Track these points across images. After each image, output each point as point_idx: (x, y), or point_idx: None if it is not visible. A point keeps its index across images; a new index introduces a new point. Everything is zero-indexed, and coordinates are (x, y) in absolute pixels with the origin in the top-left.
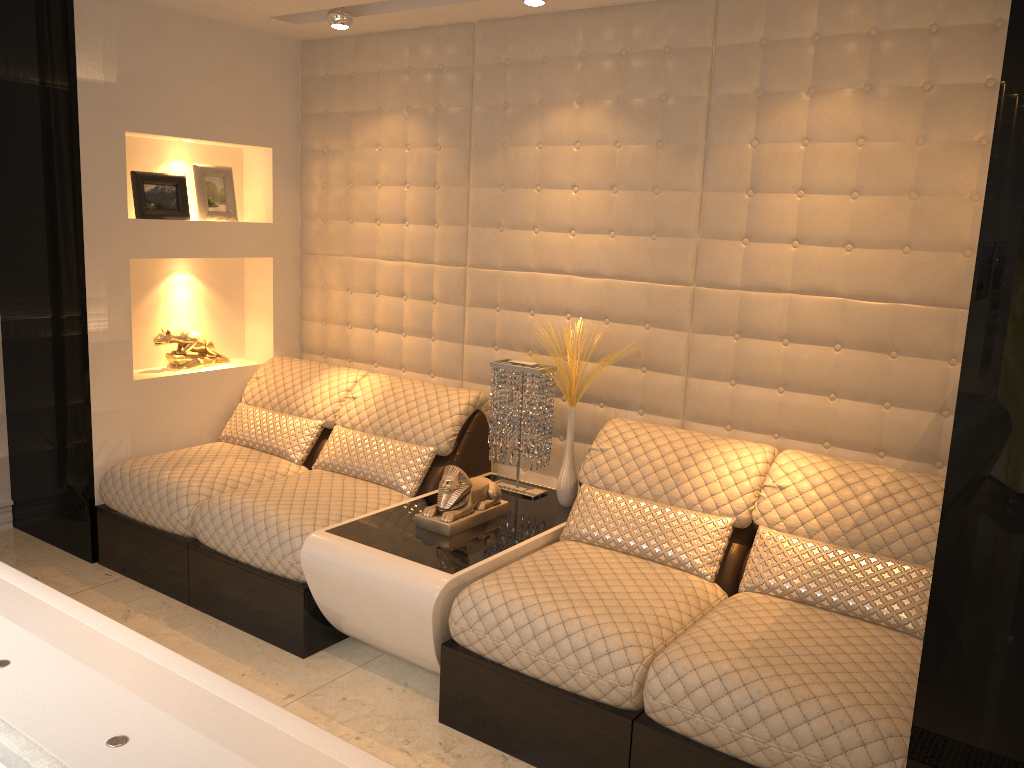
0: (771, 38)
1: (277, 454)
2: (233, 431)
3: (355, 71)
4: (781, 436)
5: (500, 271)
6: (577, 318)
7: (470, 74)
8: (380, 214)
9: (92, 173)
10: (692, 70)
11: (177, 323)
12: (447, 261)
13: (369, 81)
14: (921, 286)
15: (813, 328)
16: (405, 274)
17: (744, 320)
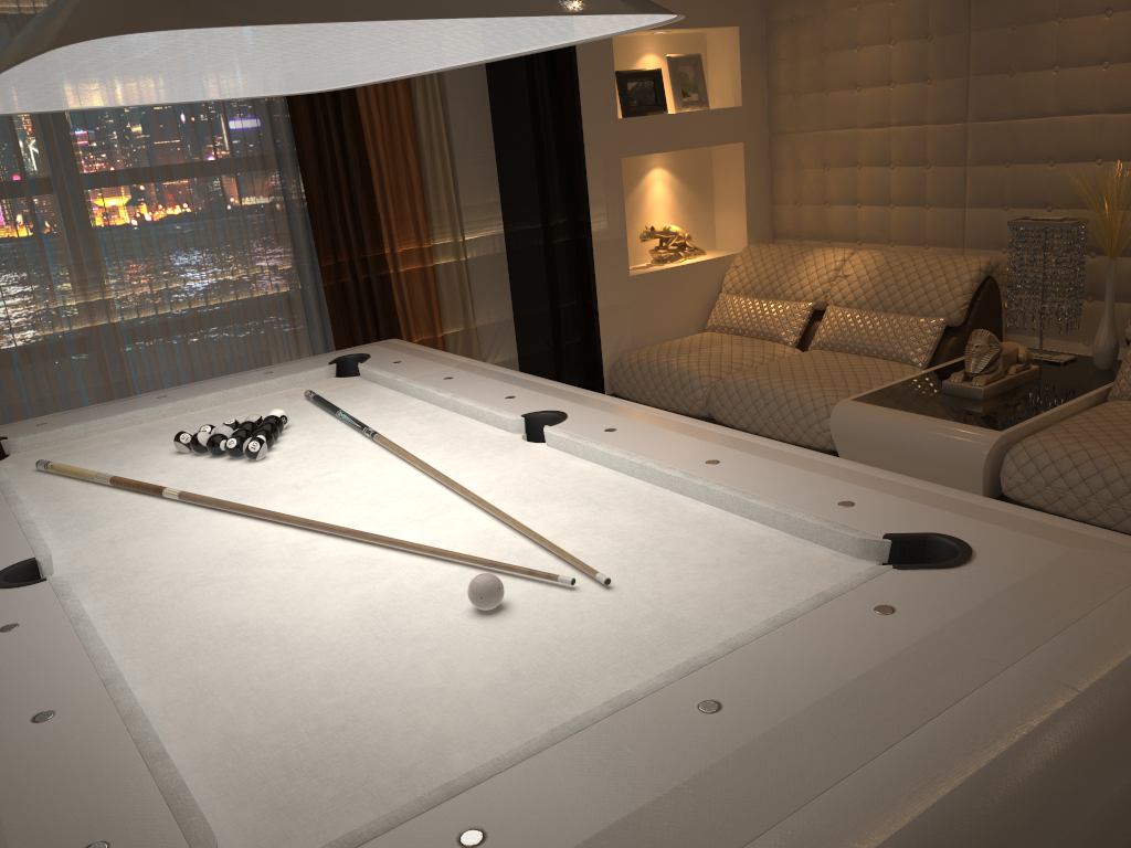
0: None
1: (769, 339)
2: (719, 320)
3: None
4: None
5: (1010, 122)
6: (1111, 162)
7: None
8: (861, 79)
9: (587, 78)
10: None
11: (656, 219)
12: (943, 119)
13: None
14: None
15: None
16: (892, 141)
17: None
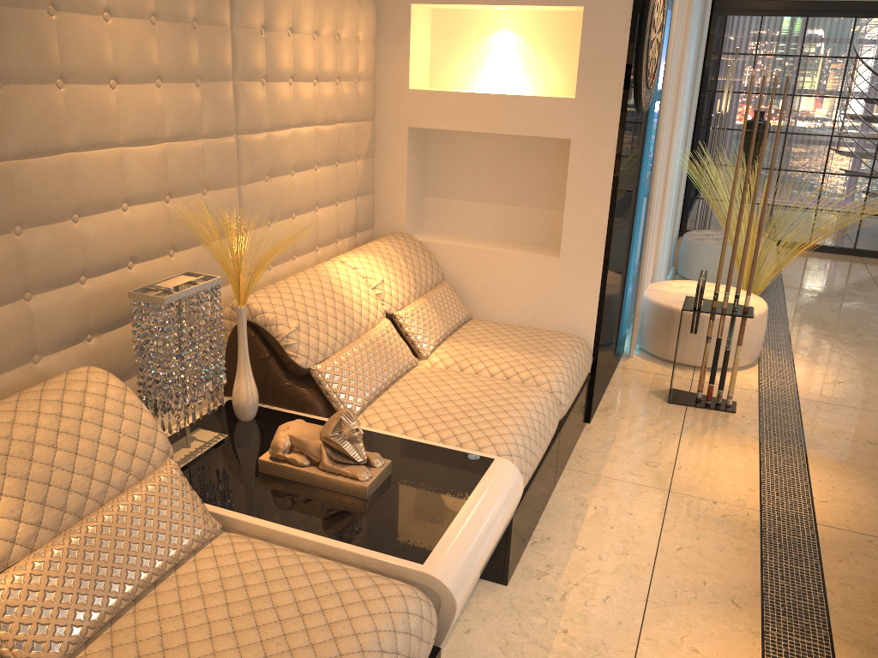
0: None
1: None
2: None
3: None
4: (298, 255)
5: (15, 162)
6: (140, 205)
7: None
8: None
9: None
10: None
11: None
12: None
13: None
14: (348, 108)
15: (310, 155)
16: None
17: (274, 160)
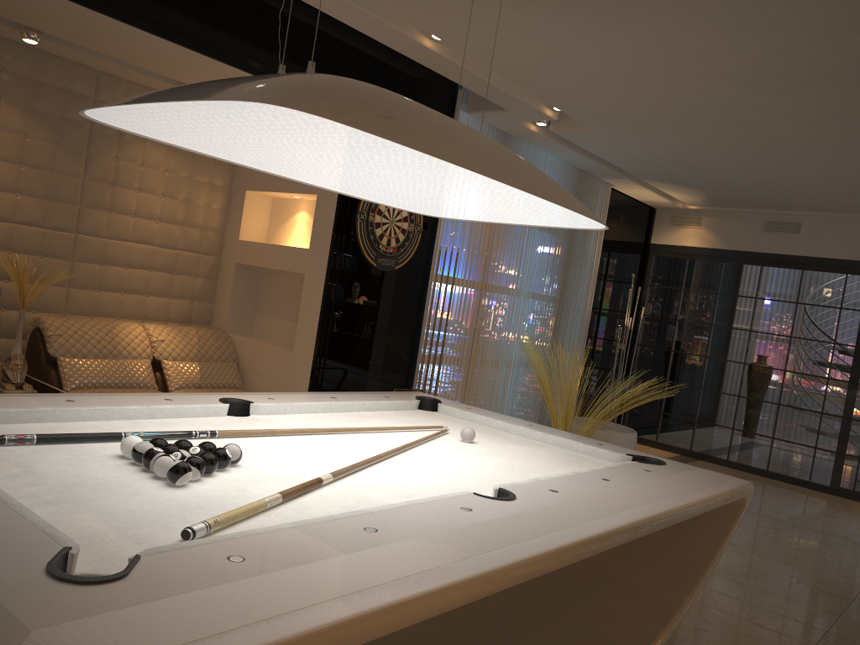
0: None
1: None
2: None
3: None
4: (122, 318)
5: None
6: None
7: None
8: None
9: None
10: (84, 108)
11: None
12: None
13: None
14: (189, 243)
15: (143, 261)
16: None
17: (107, 255)
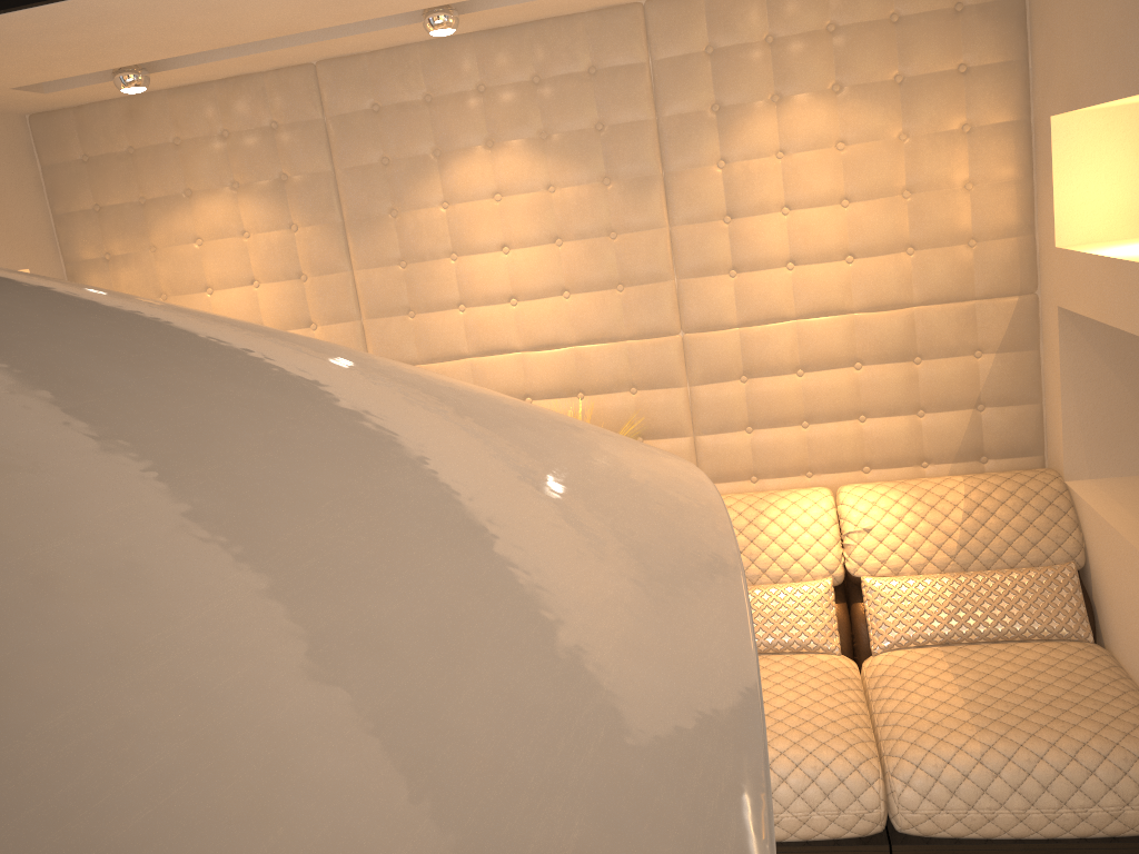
0: (718, 45)
1: None
2: None
3: (135, 145)
4: (816, 473)
5: (423, 366)
6: (542, 400)
7: (323, 129)
8: None
9: None
10: (631, 91)
11: None
12: None
13: (163, 156)
14: (935, 285)
15: (830, 351)
16: None
17: (750, 359)
